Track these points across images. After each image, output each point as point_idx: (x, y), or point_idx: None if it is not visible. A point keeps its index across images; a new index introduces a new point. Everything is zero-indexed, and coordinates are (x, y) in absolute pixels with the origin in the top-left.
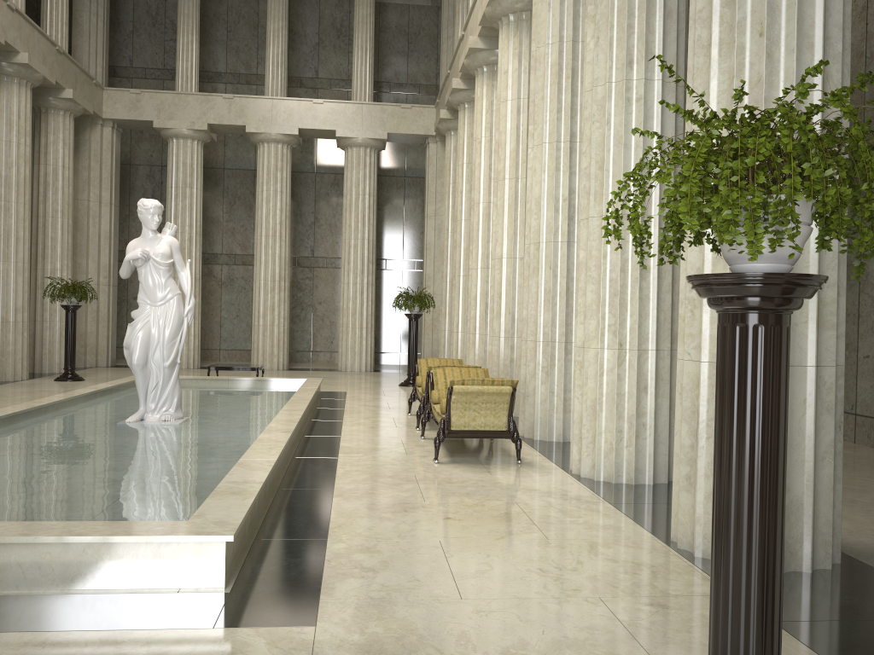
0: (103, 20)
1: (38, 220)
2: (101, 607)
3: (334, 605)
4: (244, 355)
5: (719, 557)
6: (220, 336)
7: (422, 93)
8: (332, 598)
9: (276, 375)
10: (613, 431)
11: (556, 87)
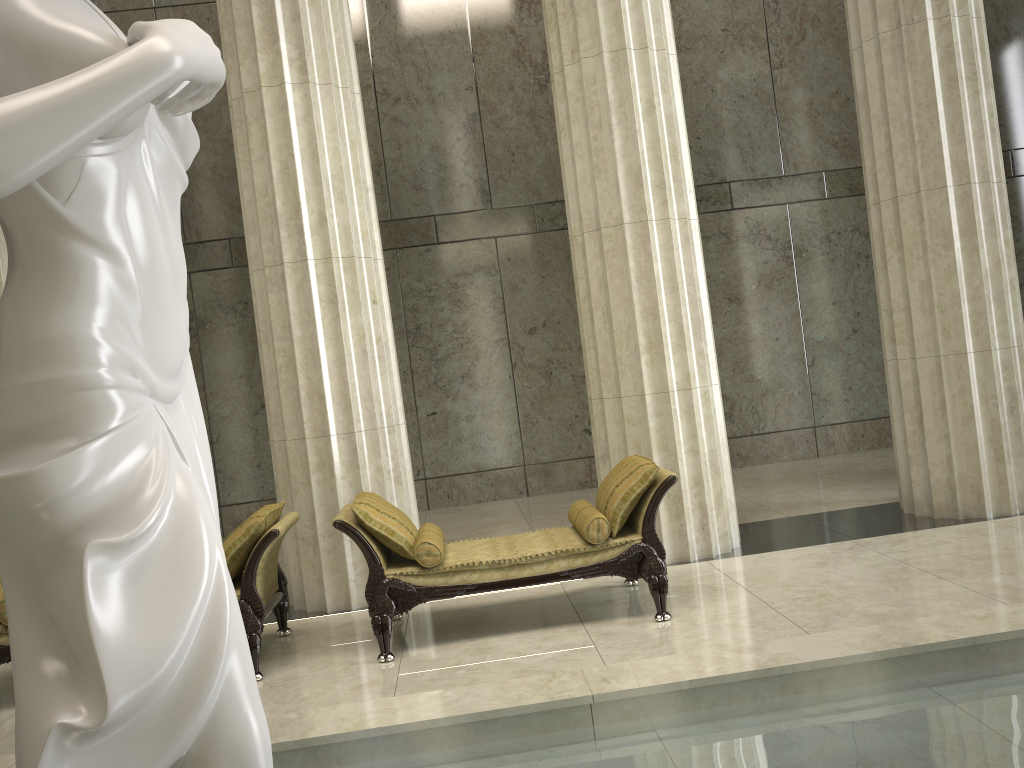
0: None
1: None
2: None
3: None
4: None
5: None
6: None
7: None
8: None
9: None
10: (729, 484)
11: None
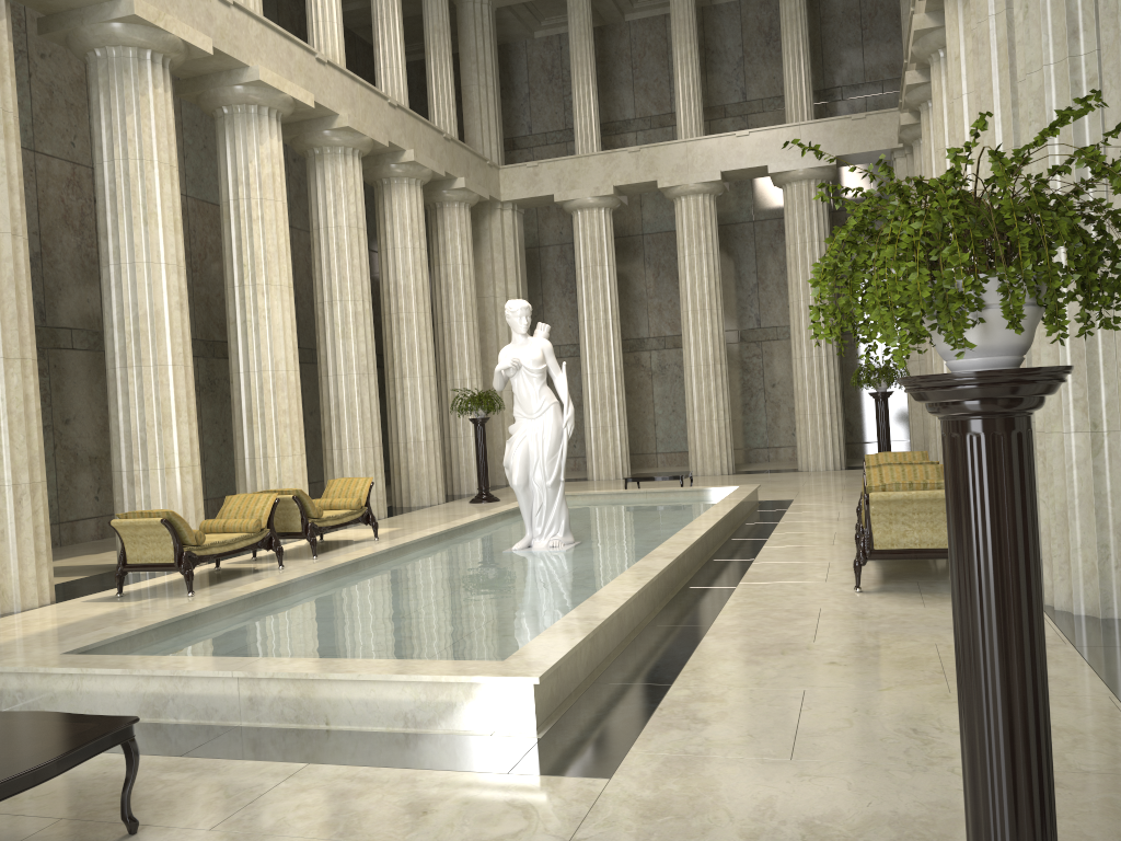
0: (493, 90)
1: (443, 327)
2: (415, 746)
3: (641, 757)
4: (685, 458)
5: (961, 717)
6: (655, 437)
7: (887, 91)
8: (643, 750)
9: (716, 482)
10: (1093, 545)
11: (1008, 72)
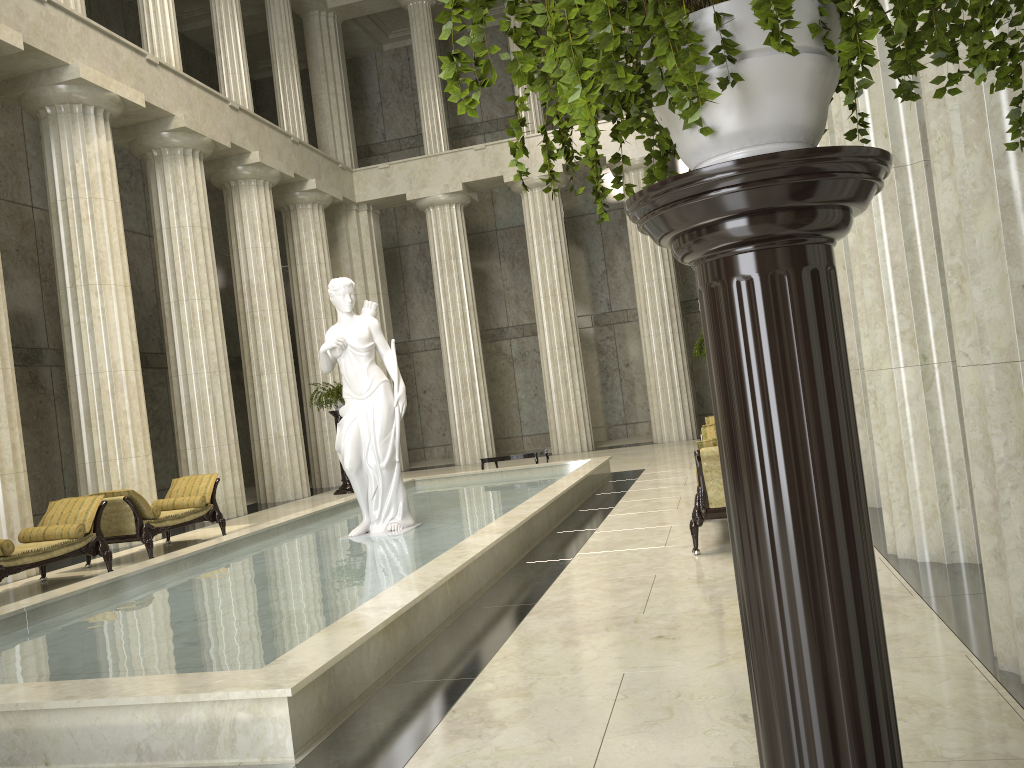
0: (343, 97)
1: (303, 324)
2: None
3: None
4: (549, 439)
5: (760, 744)
6: (520, 421)
7: None
8: None
9: (575, 458)
10: (933, 486)
11: None
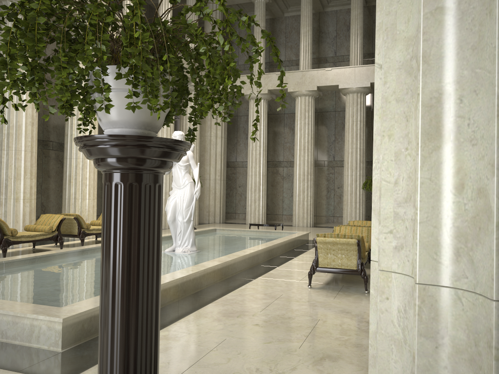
0: None
1: None
2: None
3: (96, 370)
4: None
5: None
6: (282, 207)
7: None
8: None
9: (300, 230)
10: None
11: None
